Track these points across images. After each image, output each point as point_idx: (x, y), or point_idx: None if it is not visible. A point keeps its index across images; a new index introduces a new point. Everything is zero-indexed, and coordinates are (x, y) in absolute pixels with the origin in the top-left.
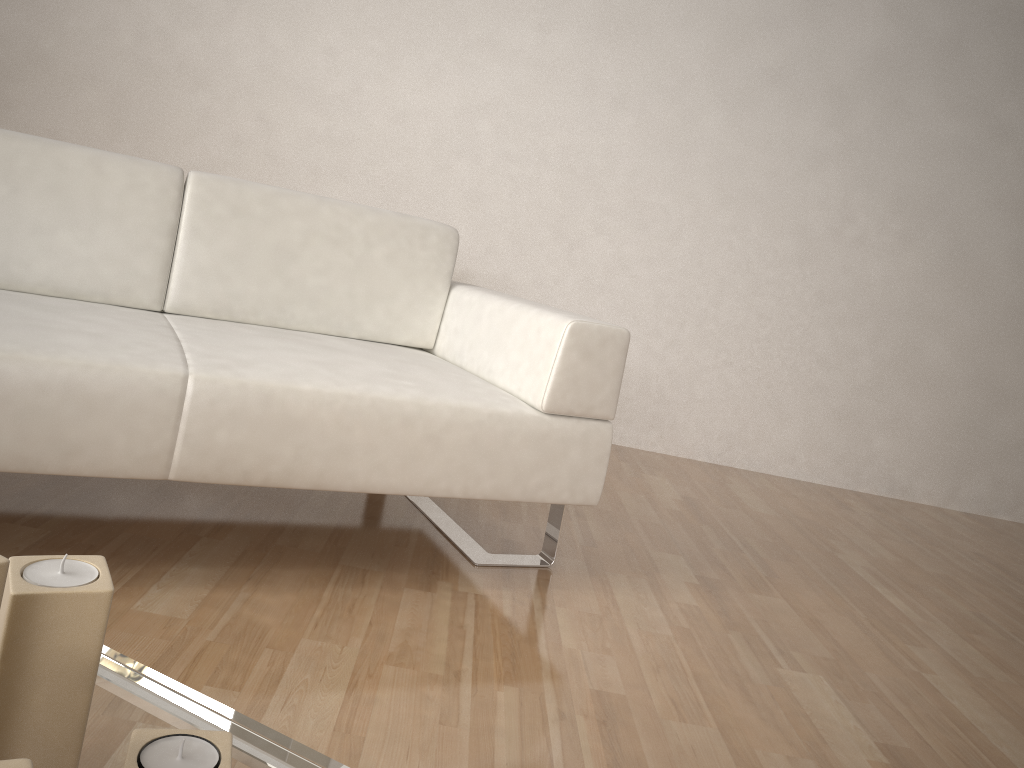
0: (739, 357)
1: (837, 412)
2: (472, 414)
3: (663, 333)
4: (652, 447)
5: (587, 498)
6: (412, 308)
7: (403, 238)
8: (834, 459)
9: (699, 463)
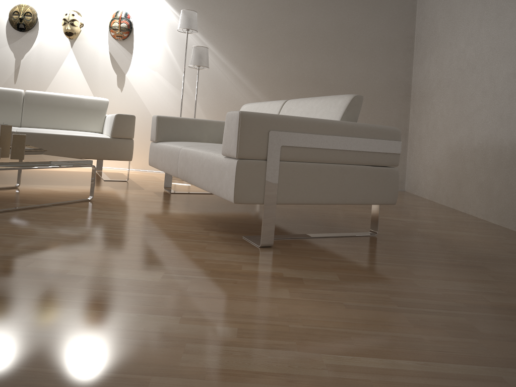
0: None
1: None
2: (209, 156)
3: None
4: None
5: (230, 198)
6: None
7: (328, 105)
8: None
9: None
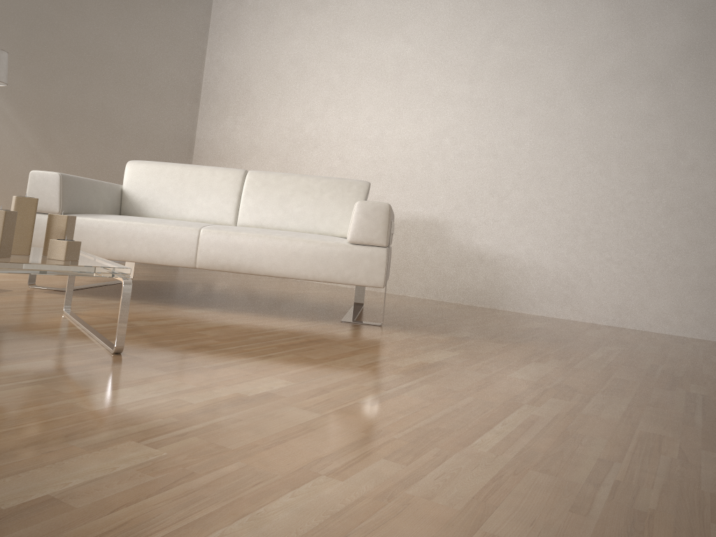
0: (617, 254)
1: (696, 286)
2: (313, 243)
3: (564, 244)
4: (567, 316)
5: (376, 283)
6: (343, 219)
7: (339, 188)
8: (699, 319)
9: (596, 324)
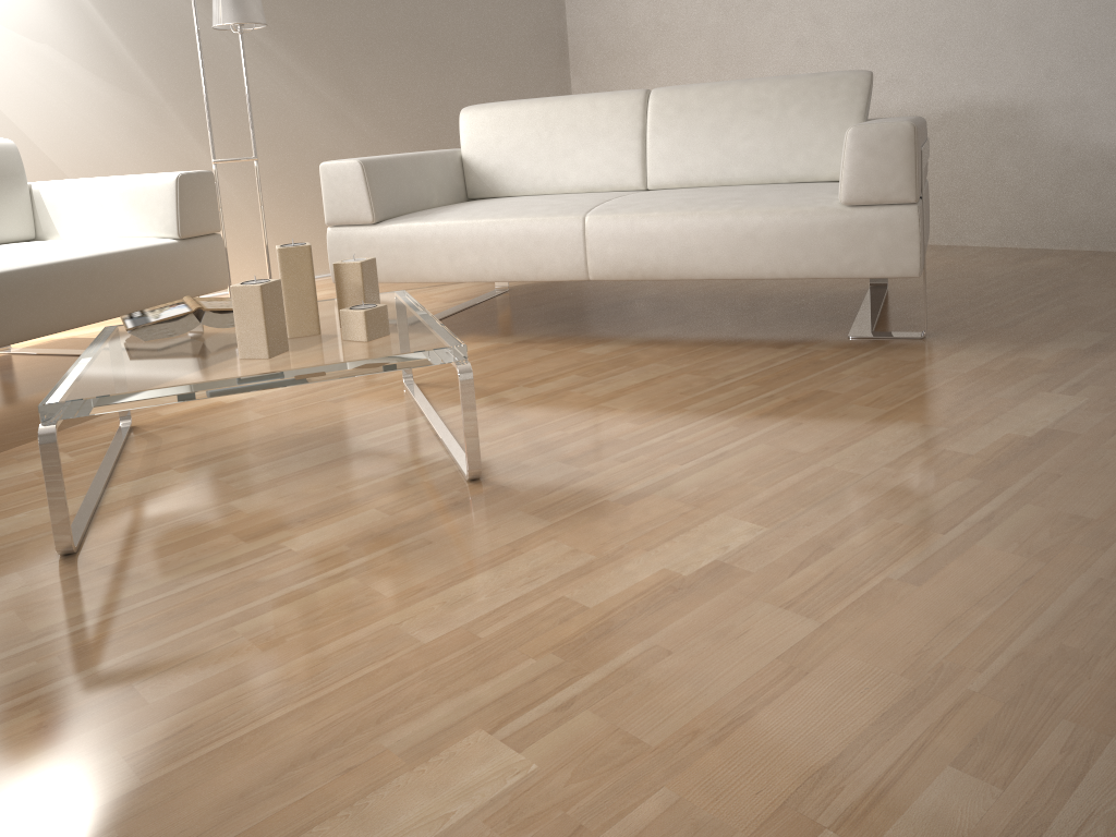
0: None
1: None
2: (778, 215)
3: None
4: None
5: (905, 271)
6: (829, 149)
7: (814, 93)
8: None
9: None
